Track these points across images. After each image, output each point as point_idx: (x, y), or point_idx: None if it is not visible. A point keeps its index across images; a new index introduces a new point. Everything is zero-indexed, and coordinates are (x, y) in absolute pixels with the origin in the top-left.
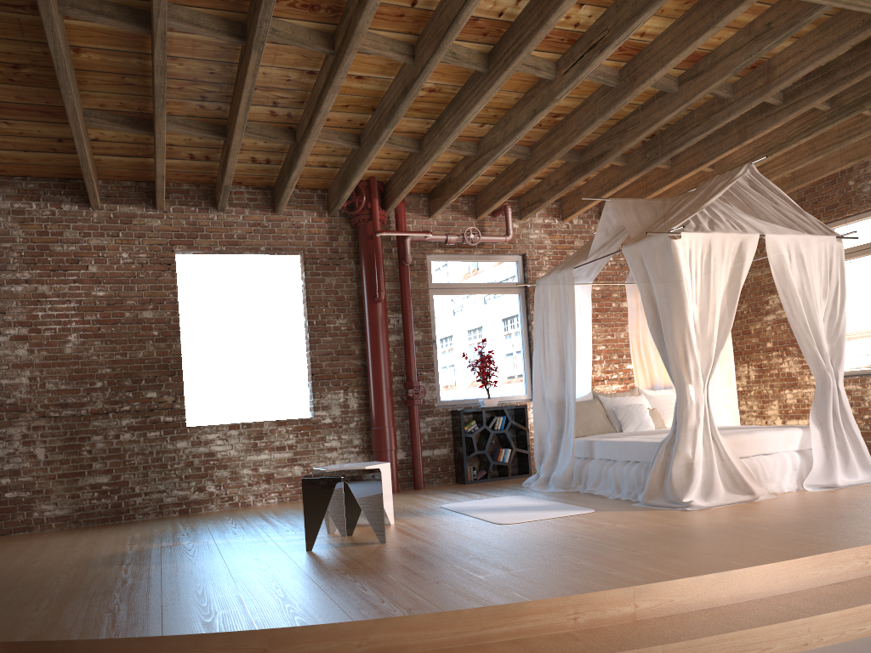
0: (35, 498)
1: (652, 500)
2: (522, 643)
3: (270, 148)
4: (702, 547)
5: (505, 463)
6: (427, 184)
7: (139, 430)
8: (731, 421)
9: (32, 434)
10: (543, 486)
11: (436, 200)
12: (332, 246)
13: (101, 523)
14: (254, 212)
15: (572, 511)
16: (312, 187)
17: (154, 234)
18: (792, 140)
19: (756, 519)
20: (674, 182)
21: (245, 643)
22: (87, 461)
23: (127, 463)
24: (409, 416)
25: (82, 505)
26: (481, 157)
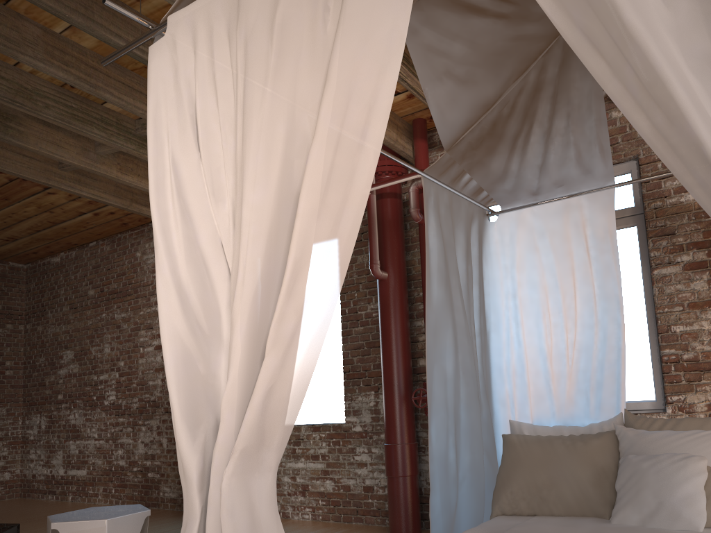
0: (161, 480)
1: None
2: None
3: None
4: None
5: None
6: None
7: None
8: None
9: (161, 426)
10: None
11: None
12: (364, 217)
13: None
14: None
15: None
16: None
17: None
18: None
19: None
20: None
21: None
22: None
23: None
24: None
25: None
26: None
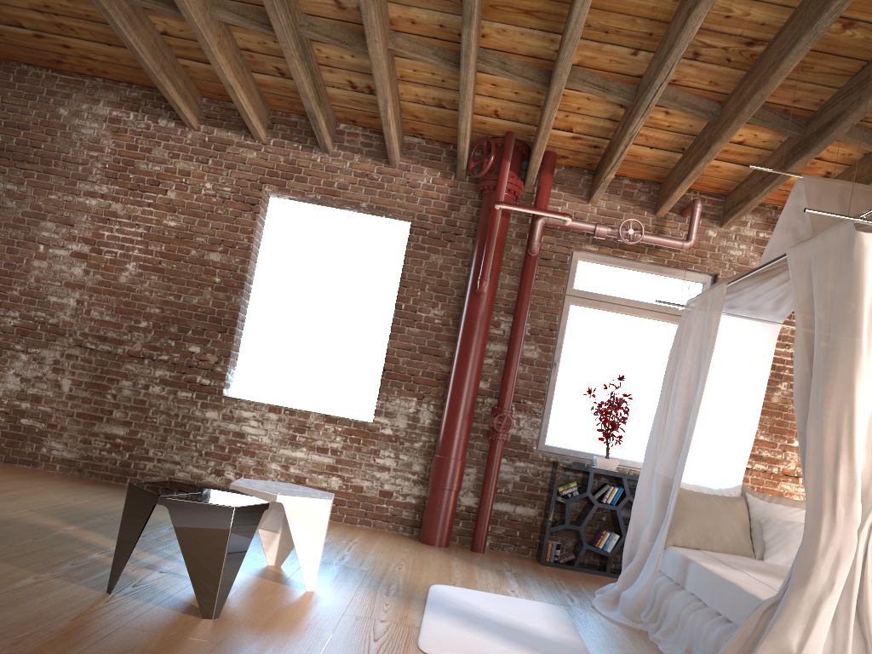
0: (47, 432)
1: None
2: None
3: (362, 67)
4: None
5: (605, 553)
6: (587, 154)
7: (170, 386)
8: None
9: (63, 362)
10: (610, 605)
11: (597, 177)
12: (449, 216)
13: (105, 479)
14: (365, 161)
15: None
16: (441, 140)
17: (245, 167)
18: None
19: None
20: None
21: None
22: (109, 406)
23: (148, 420)
24: (488, 452)
25: (92, 454)
26: (635, 106)
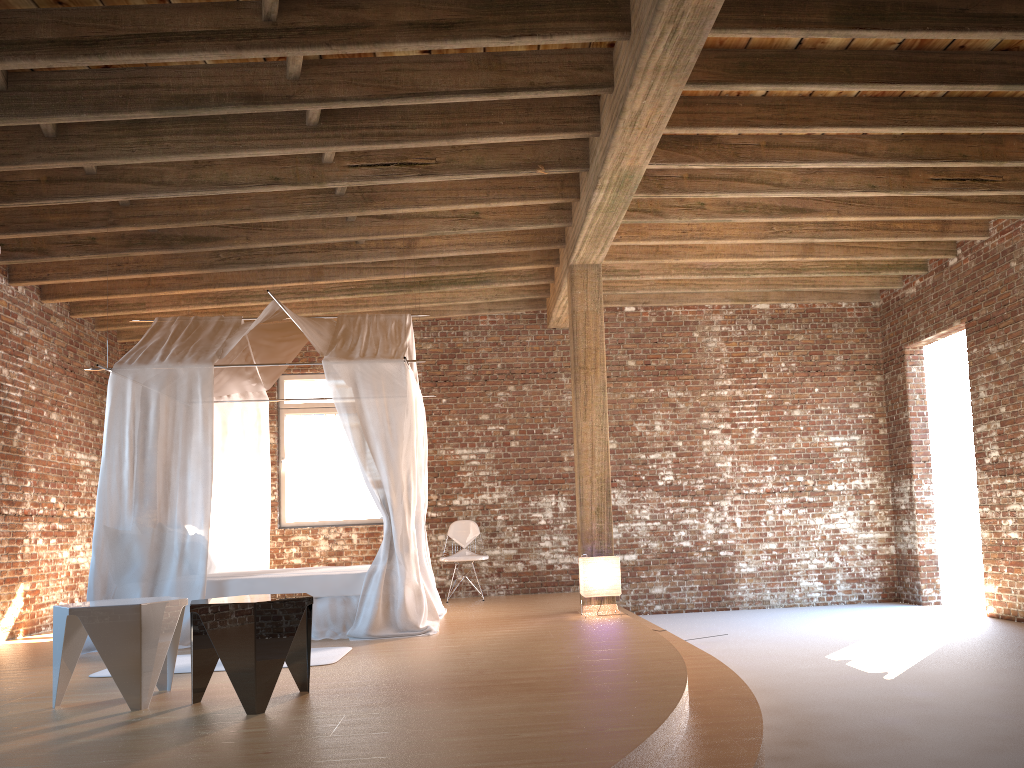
0: None
1: (379, 632)
2: (700, 699)
3: None
4: (583, 640)
5: None
6: None
7: None
8: (259, 566)
9: None
10: None
11: None
12: None
13: None
14: None
15: (332, 649)
16: None
17: None
18: (331, 293)
19: (514, 630)
20: (203, 290)
21: (668, 732)
22: None
23: None
24: None
25: None
26: (112, 183)
